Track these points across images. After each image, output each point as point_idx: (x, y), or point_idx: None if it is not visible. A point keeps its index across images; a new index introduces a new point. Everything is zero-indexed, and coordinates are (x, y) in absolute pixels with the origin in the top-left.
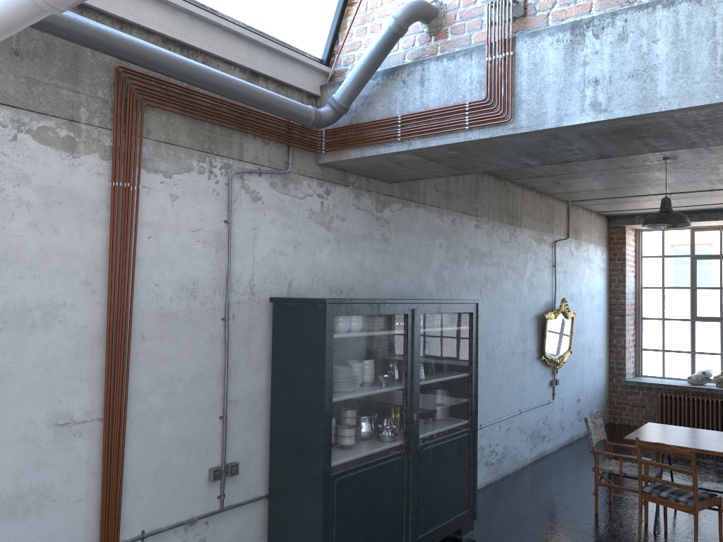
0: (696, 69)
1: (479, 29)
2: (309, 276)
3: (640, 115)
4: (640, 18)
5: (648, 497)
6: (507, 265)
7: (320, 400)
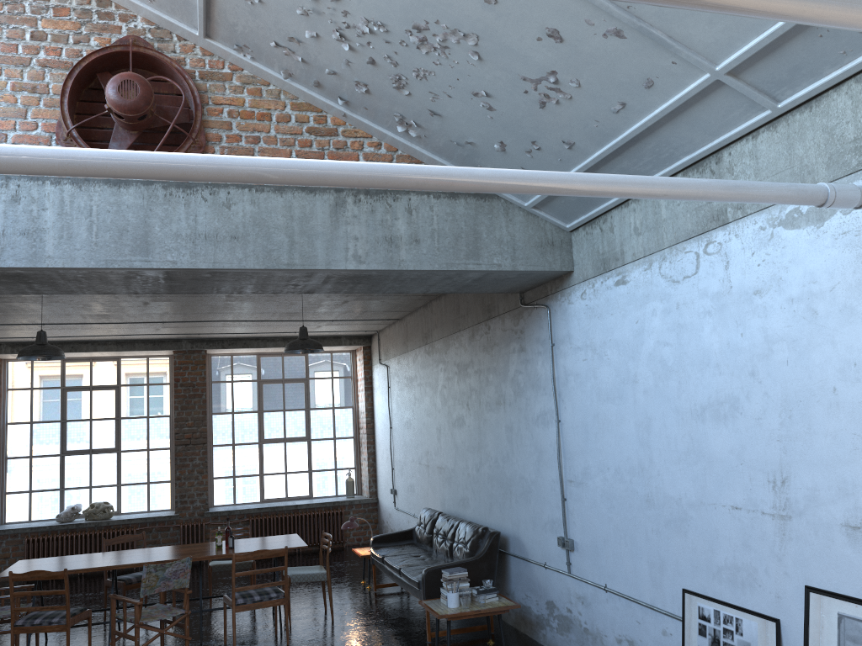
0: (77, 239)
1: None
2: None
3: (30, 267)
4: (32, 187)
5: (22, 630)
6: None
7: None
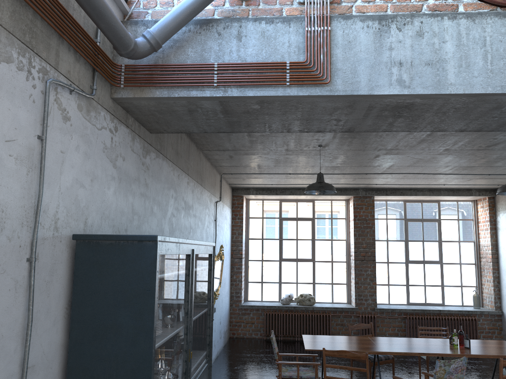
0: (474, 67)
1: (290, 5)
2: (100, 213)
3: (434, 94)
4: (433, 23)
5: None
6: (198, 217)
7: (147, 351)
